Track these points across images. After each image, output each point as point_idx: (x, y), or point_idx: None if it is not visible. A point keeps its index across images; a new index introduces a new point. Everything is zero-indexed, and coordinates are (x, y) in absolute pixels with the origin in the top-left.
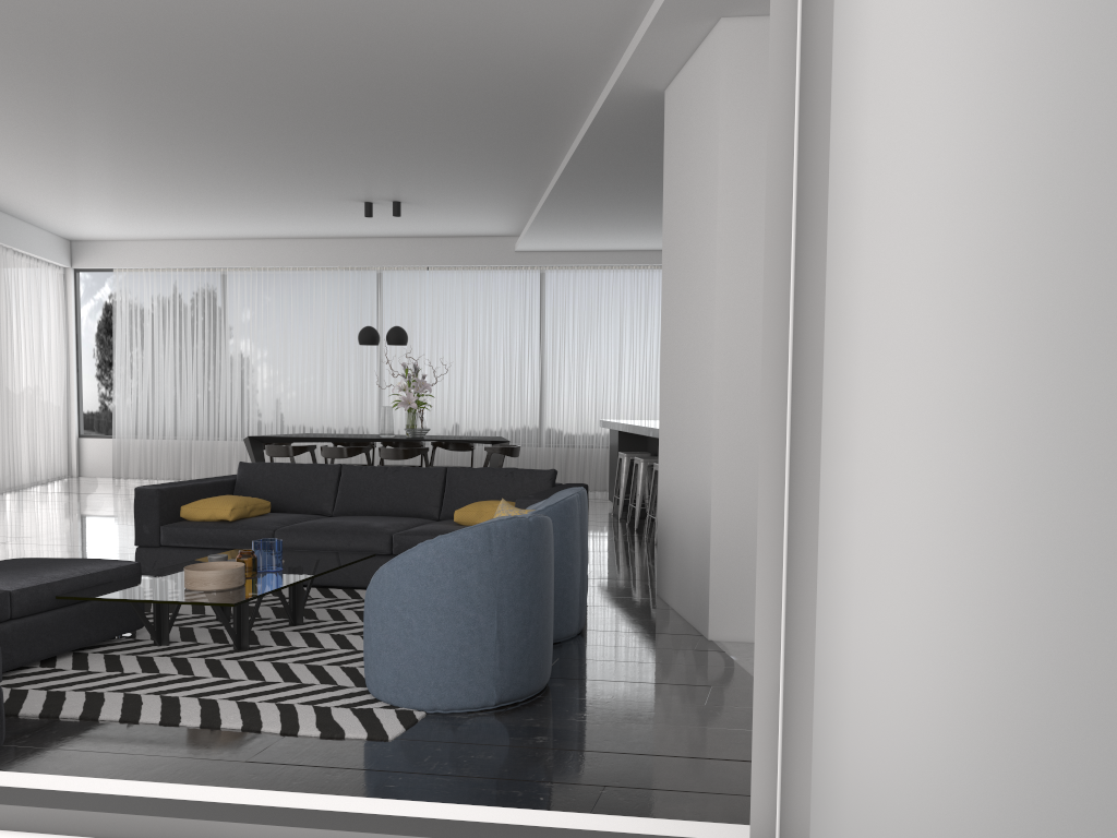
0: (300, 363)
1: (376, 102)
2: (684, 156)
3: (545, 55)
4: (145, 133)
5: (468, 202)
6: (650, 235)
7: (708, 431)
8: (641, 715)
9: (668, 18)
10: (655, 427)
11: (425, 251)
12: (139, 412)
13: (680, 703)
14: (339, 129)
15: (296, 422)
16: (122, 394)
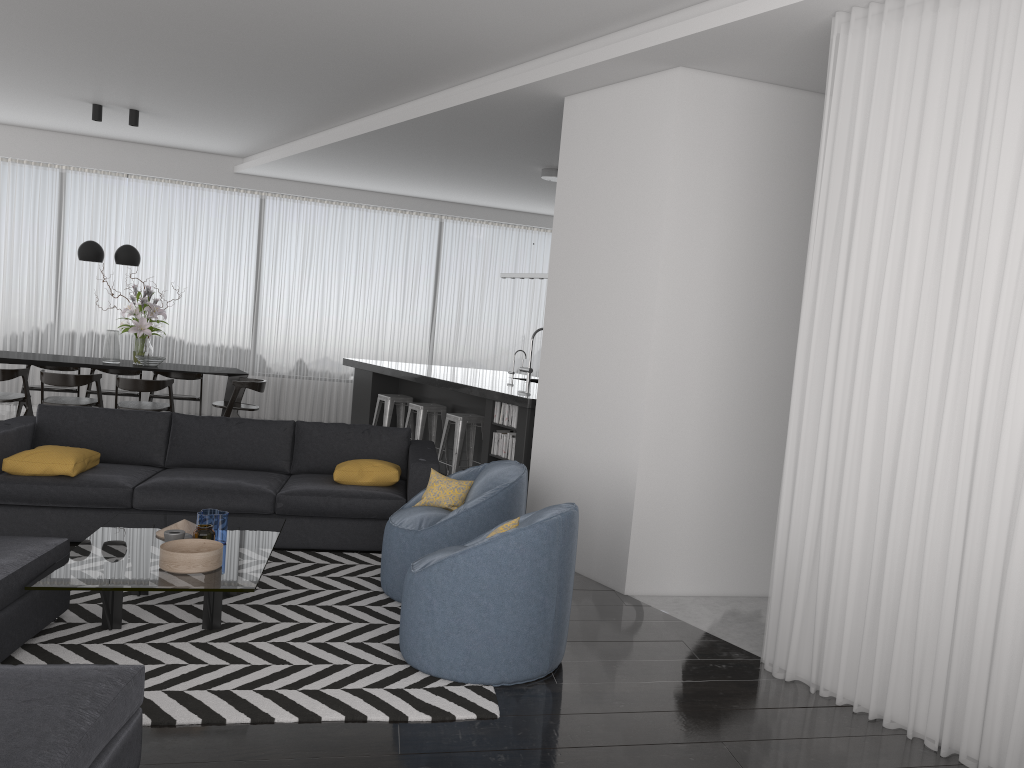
0: None
1: (231, 35)
2: (601, 168)
3: (460, 41)
4: None
5: (220, 124)
6: (399, 182)
7: (634, 418)
8: (666, 673)
9: (637, 56)
10: (447, 379)
11: (126, 157)
12: None
13: (679, 659)
14: (153, 45)
15: None
16: None
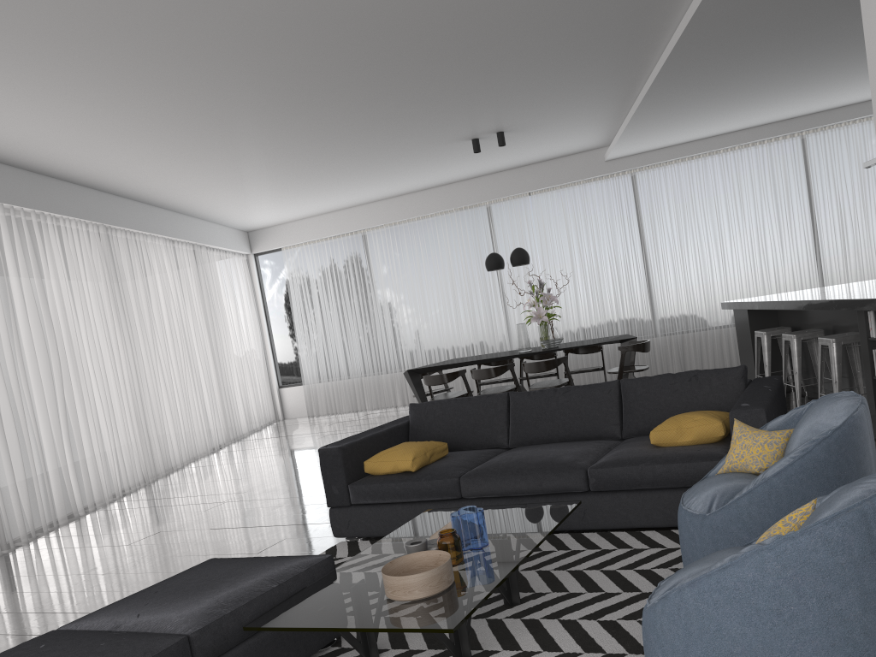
0: (436, 298)
1: (484, 4)
2: None
3: None
4: (277, 106)
5: (565, 117)
6: (742, 111)
7: None
8: None
9: None
10: (811, 299)
11: (525, 179)
12: (318, 361)
13: None
14: (448, 53)
15: (440, 349)
16: (304, 348)
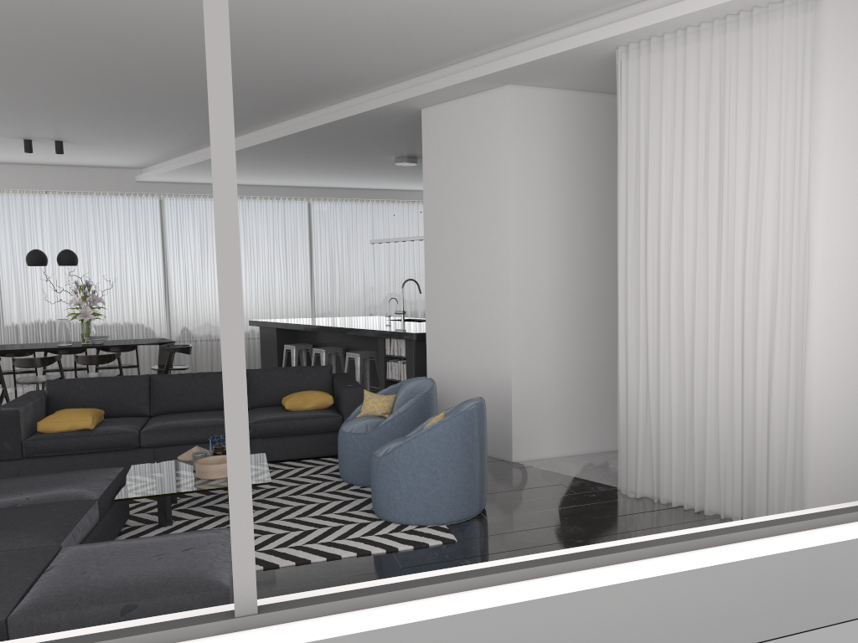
0: None
1: (160, 84)
2: (457, 159)
3: (342, 76)
4: None
5: (130, 145)
6: (275, 176)
7: (505, 336)
8: (556, 503)
9: (478, 80)
10: (343, 326)
11: (43, 177)
12: None
13: (562, 494)
14: (93, 95)
15: None
16: None
